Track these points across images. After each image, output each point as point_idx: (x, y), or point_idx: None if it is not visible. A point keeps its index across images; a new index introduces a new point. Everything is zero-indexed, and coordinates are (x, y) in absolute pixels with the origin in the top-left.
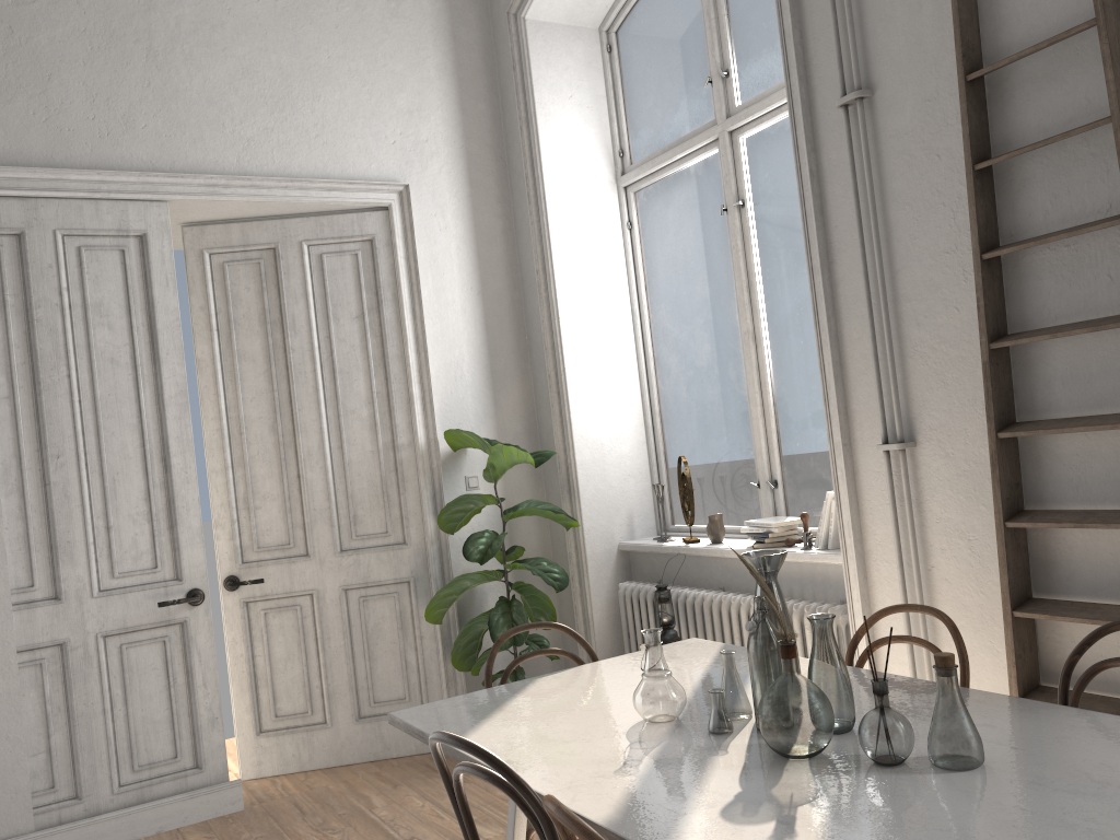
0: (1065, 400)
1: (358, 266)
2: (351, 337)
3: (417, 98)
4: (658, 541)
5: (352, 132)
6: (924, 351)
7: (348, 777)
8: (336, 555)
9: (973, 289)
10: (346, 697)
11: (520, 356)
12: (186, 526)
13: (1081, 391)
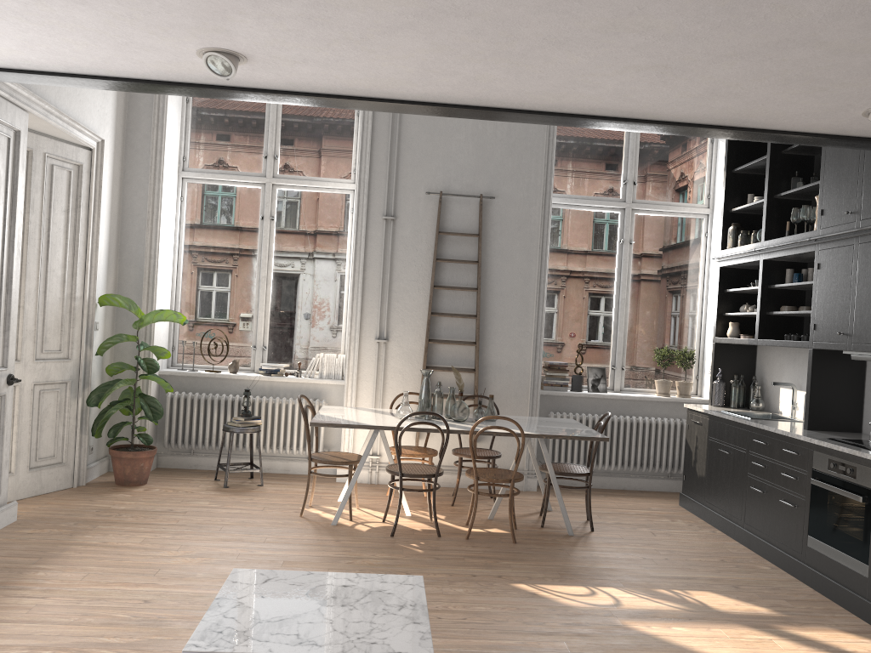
0: (444, 335)
1: (70, 179)
2: (60, 223)
3: None
4: (192, 371)
5: (88, 98)
6: (398, 310)
7: (41, 502)
8: (35, 361)
9: (421, 295)
10: (26, 455)
11: (116, 254)
12: (12, 332)
13: (449, 333)
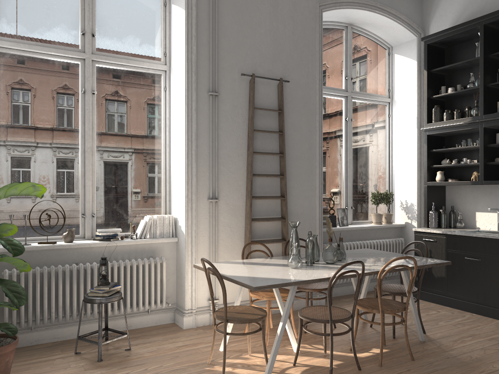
0: (258, 192)
1: None
2: None
3: None
4: (26, 245)
5: None
6: (224, 173)
7: None
8: None
9: (240, 160)
10: None
11: None
12: None
13: (262, 190)
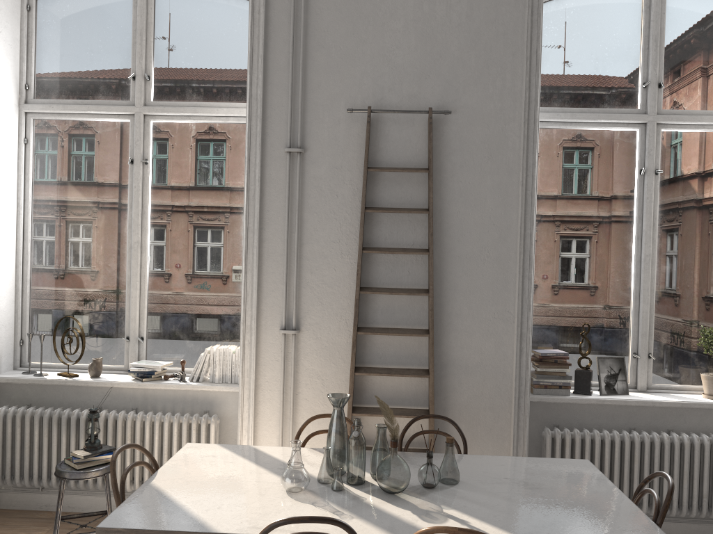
0: (381, 320)
1: None
2: None
3: None
4: (37, 376)
5: None
6: (313, 286)
7: None
8: None
9: (345, 262)
10: None
11: None
12: None
13: (389, 316)
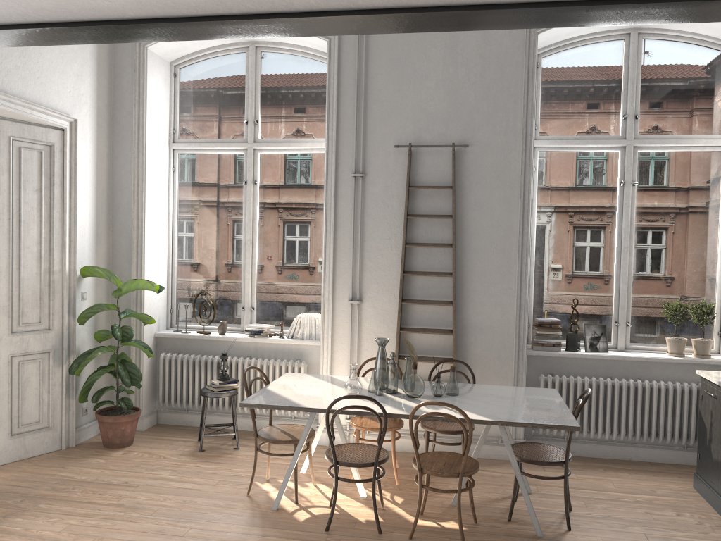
0: (419, 294)
1: (41, 159)
2: (32, 202)
3: (81, 68)
4: (184, 333)
5: (53, 80)
6: (371, 270)
7: (17, 469)
8: (10, 335)
9: (394, 253)
10: (6, 423)
11: (107, 226)
12: None
13: (425, 292)
